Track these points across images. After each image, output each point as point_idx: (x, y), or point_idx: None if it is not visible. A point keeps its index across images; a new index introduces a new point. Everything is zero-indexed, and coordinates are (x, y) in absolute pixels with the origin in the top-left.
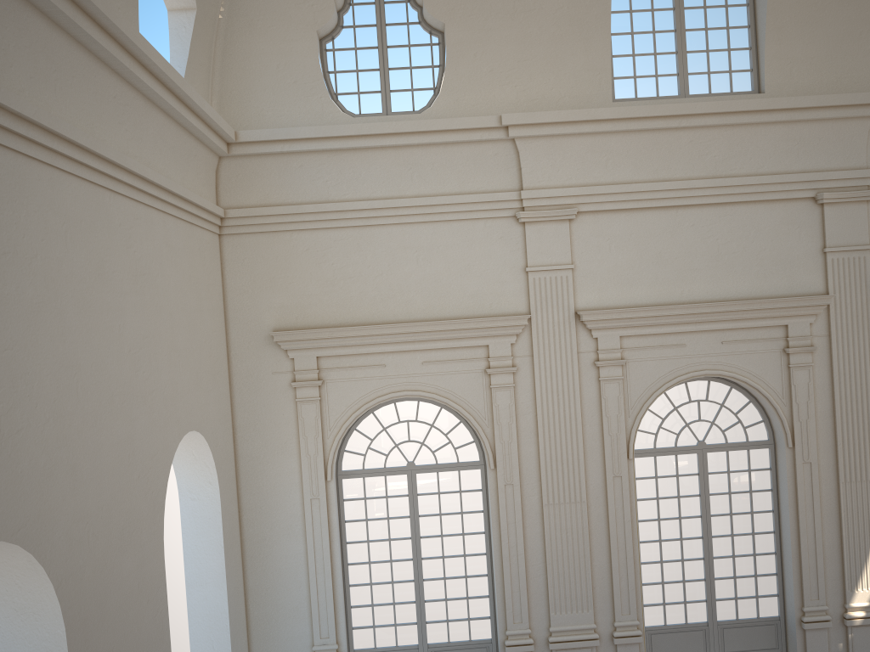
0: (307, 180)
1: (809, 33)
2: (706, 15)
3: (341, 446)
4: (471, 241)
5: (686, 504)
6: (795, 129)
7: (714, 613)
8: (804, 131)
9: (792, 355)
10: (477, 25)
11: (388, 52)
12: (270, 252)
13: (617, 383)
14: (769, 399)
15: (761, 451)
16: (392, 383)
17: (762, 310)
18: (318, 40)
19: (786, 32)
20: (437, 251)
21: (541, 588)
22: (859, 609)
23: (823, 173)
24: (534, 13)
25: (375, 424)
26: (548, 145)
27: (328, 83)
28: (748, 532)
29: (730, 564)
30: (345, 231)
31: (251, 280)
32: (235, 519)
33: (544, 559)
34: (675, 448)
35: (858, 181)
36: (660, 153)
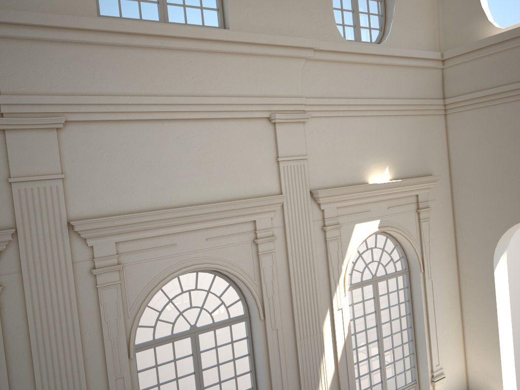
0: None
1: None
2: None
3: None
4: None
5: (183, 381)
6: (254, 61)
7: None
8: (260, 63)
9: (260, 244)
10: None
11: None
12: None
13: (115, 288)
14: (245, 283)
15: (239, 323)
16: None
17: (237, 209)
18: None
19: None
20: None
21: None
22: None
23: (275, 98)
24: None
25: None
26: (28, 49)
27: None
28: None
29: None
30: None
31: None
32: None
33: None
34: (172, 336)
35: (297, 106)
36: (146, 69)
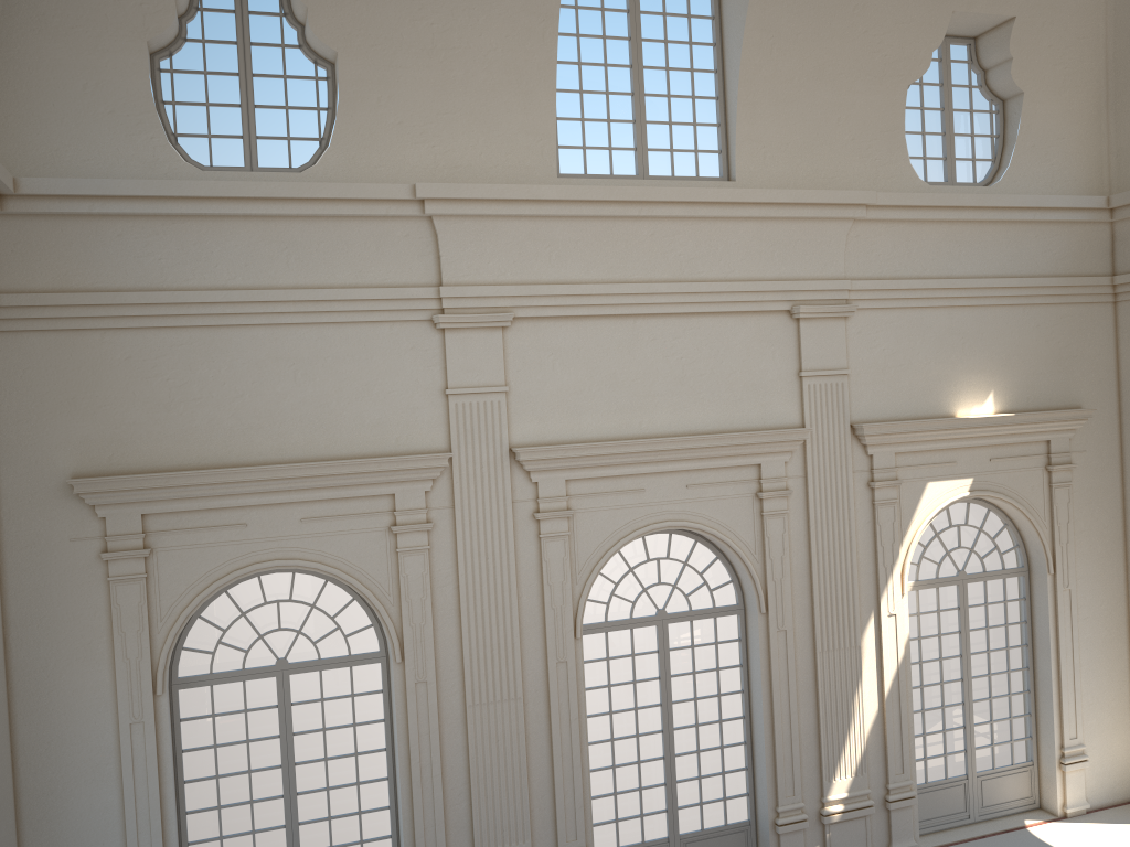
0: (130, 256)
1: (784, 114)
2: (669, 79)
3: (178, 643)
4: (372, 352)
5: (642, 690)
6: (770, 228)
7: (677, 825)
8: (779, 230)
9: (765, 500)
10: (383, 60)
11: (254, 82)
12: (69, 360)
13: (562, 540)
14: (740, 555)
15: (729, 617)
16: (256, 549)
17: (733, 446)
18: (148, 55)
19: (759, 110)
20: (324, 365)
21: (464, 818)
22: (837, 802)
23: (800, 282)
24: (460, 52)
25: (229, 608)
26: (476, 228)
27: (163, 118)
28: (714, 719)
29: (693, 760)
30: (188, 332)
31: (36, 401)
32: (7, 764)
33: (467, 779)
34: (630, 620)
35: (836, 293)
36: (616, 247)
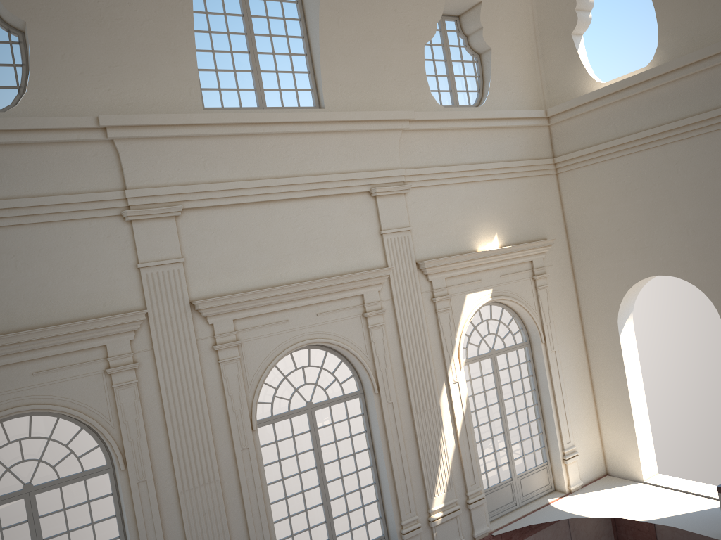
0: None
1: (351, 63)
2: (272, 42)
3: None
4: (77, 242)
5: (302, 459)
6: (351, 137)
7: None
8: (357, 139)
9: (369, 318)
10: (63, 28)
11: None
12: None
13: (235, 363)
14: (357, 356)
15: (354, 400)
16: None
17: (344, 284)
18: None
19: (335, 61)
20: (39, 254)
21: None
22: (438, 510)
23: (374, 172)
24: (122, 22)
25: None
26: (148, 147)
27: None
28: (352, 471)
29: (342, 502)
30: None
31: None
32: None
33: None
34: (289, 412)
35: (397, 178)
36: (250, 155)
